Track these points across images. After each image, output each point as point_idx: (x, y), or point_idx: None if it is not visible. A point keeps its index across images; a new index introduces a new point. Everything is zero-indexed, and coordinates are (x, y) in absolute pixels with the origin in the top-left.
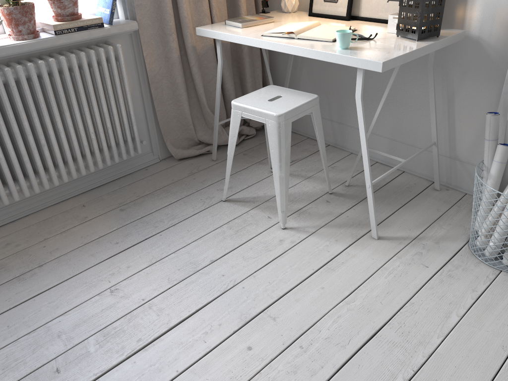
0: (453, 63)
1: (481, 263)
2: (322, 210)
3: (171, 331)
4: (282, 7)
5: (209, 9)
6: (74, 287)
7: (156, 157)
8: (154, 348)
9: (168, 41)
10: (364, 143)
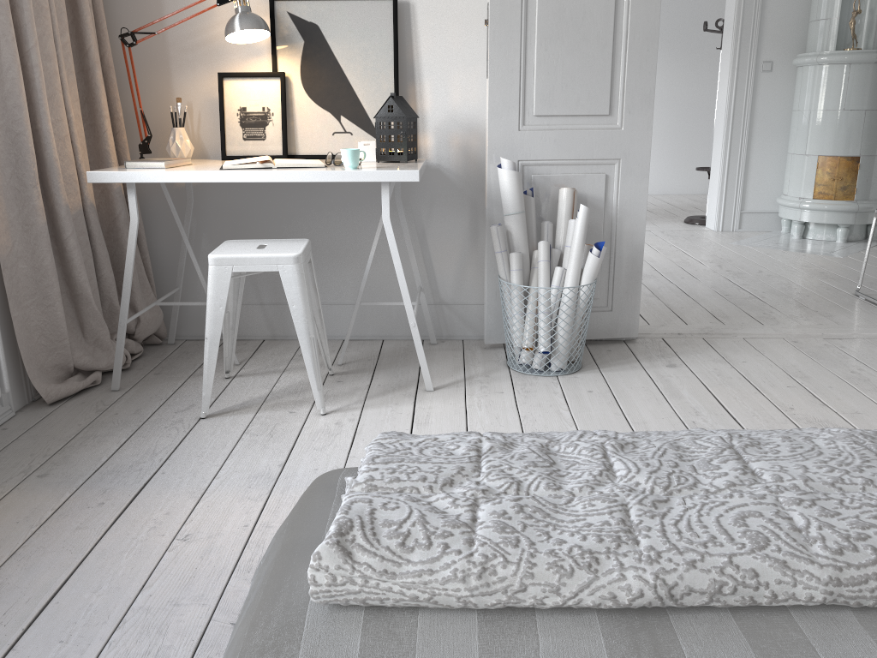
0: (416, 196)
1: (537, 376)
2: (344, 388)
3: None
4: (172, 153)
5: (73, 153)
6: (111, 563)
7: (7, 407)
8: None
9: (31, 197)
10: (401, 271)
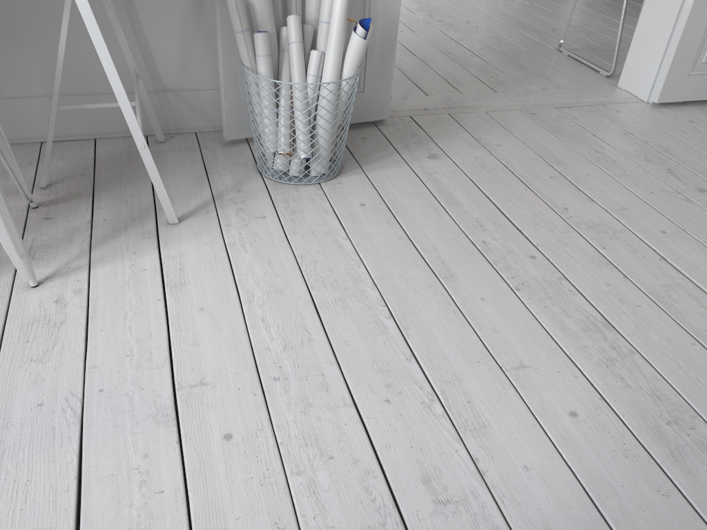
0: None
1: (298, 186)
2: (57, 231)
3: None
4: None
5: None
6: None
7: None
8: None
9: None
10: (116, 75)
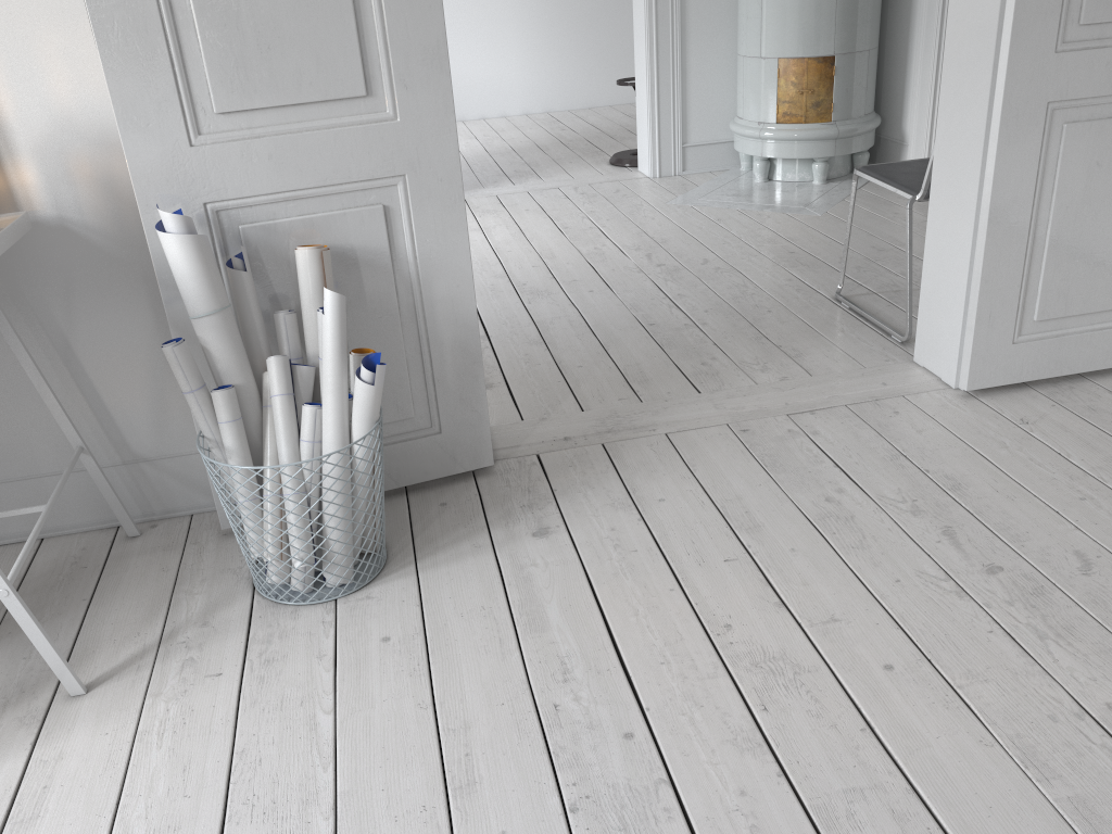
0: (33, 281)
1: (300, 607)
2: None
3: None
4: None
5: None
6: None
7: None
8: None
9: None
10: None
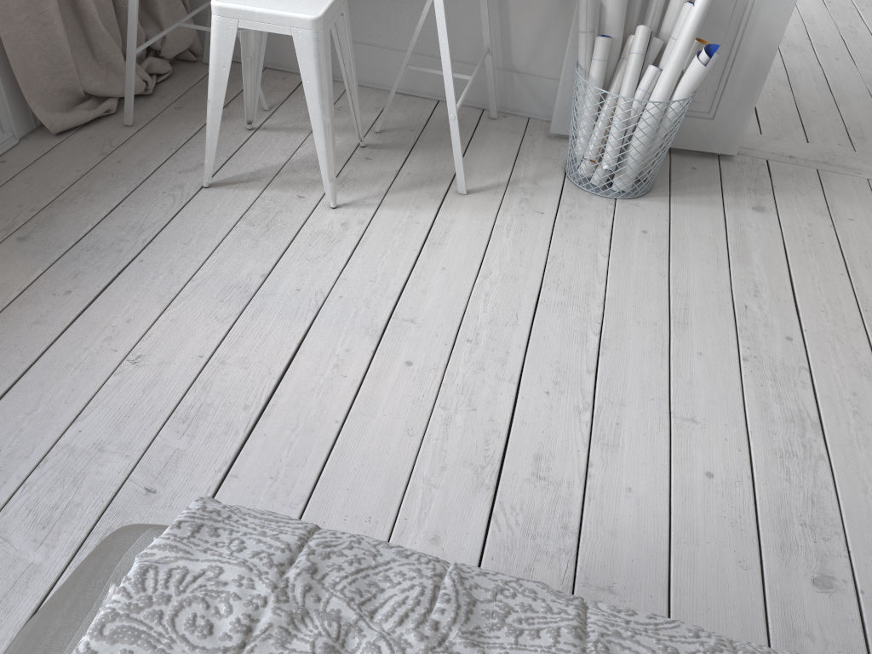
0: None
1: (592, 195)
2: (369, 171)
3: (284, 380)
4: None
5: None
6: (55, 378)
7: (8, 135)
8: (277, 408)
9: None
10: (447, 52)
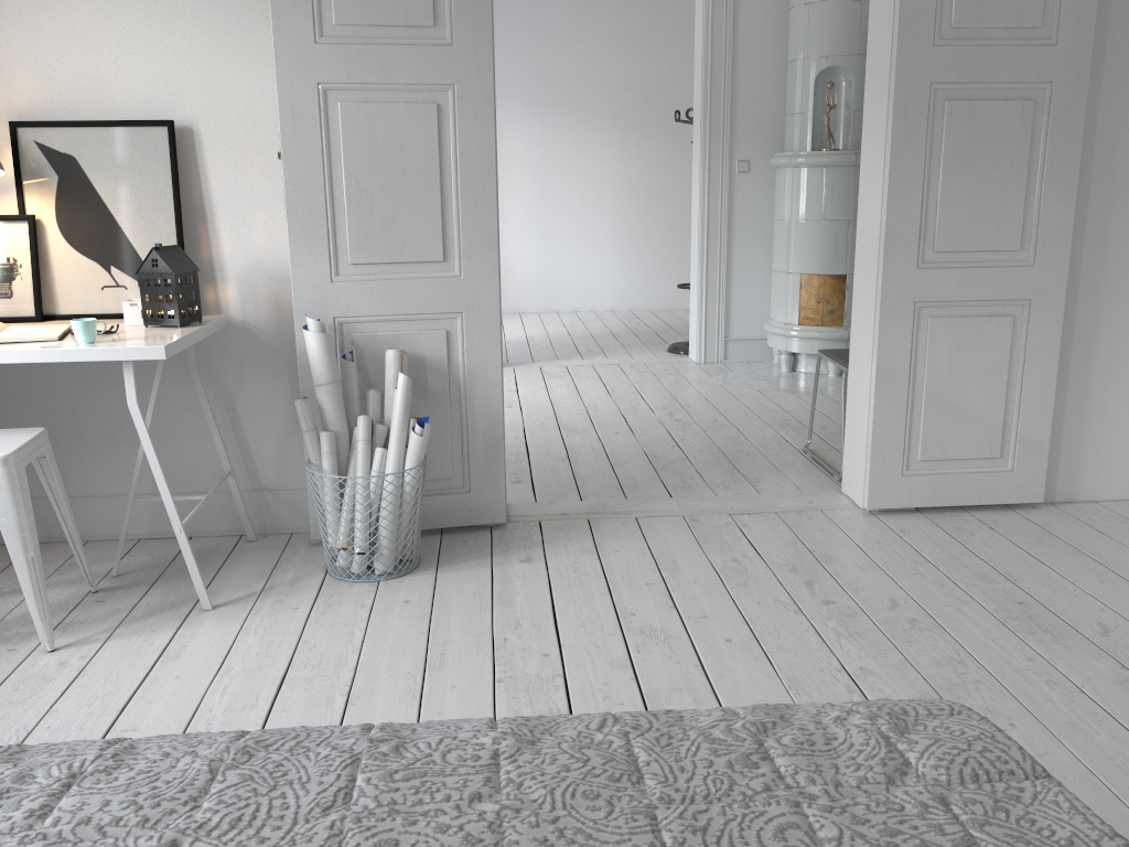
0: (220, 359)
1: (354, 582)
2: (100, 611)
3: None
4: None
5: None
6: None
7: None
8: None
9: None
10: (158, 466)
